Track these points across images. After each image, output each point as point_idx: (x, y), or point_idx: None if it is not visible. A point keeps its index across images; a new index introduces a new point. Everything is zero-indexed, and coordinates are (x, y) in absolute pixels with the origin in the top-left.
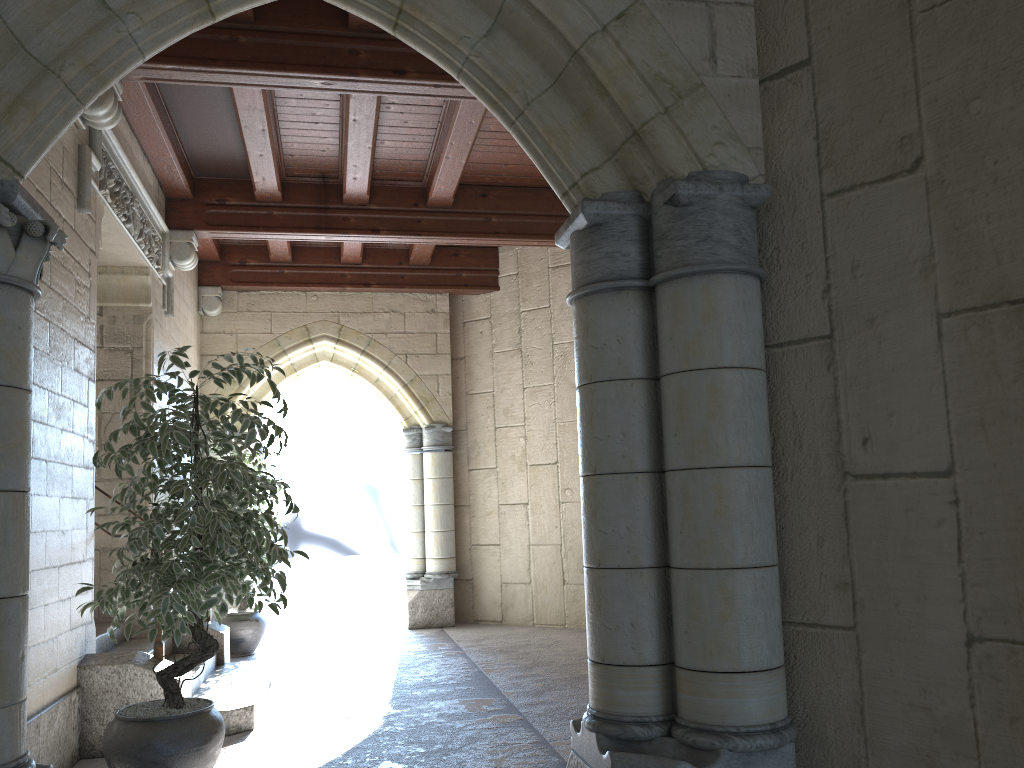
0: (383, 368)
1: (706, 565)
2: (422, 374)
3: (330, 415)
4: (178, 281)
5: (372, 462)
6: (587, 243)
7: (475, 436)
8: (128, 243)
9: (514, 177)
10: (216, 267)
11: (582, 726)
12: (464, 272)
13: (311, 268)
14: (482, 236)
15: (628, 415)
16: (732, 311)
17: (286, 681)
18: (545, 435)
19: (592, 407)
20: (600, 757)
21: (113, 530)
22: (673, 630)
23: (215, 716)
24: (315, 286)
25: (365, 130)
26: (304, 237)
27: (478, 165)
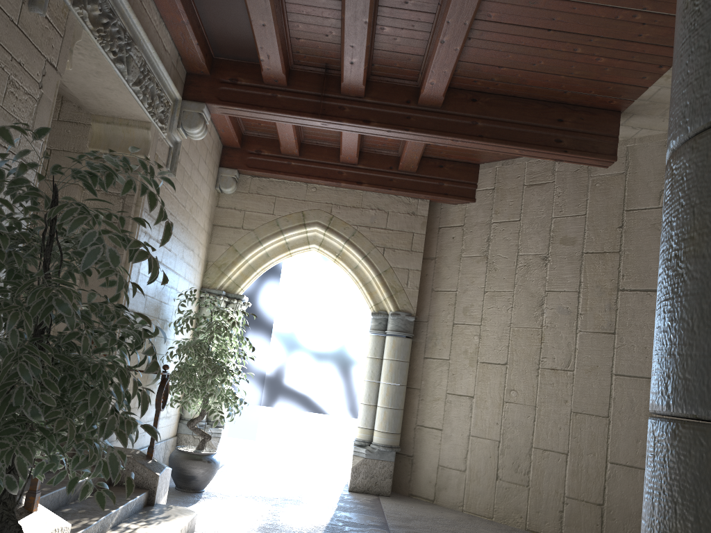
0: (362, 257)
1: None
2: (395, 267)
3: (319, 295)
4: (192, 152)
5: (347, 338)
6: None
7: (434, 328)
8: (123, 88)
9: (505, 84)
10: (236, 153)
11: None
12: (446, 182)
13: (314, 163)
14: (466, 138)
15: None
16: None
17: None
18: (498, 337)
19: None
20: None
21: None
22: None
23: None
24: (315, 179)
25: None
26: (302, 121)
27: (472, 65)
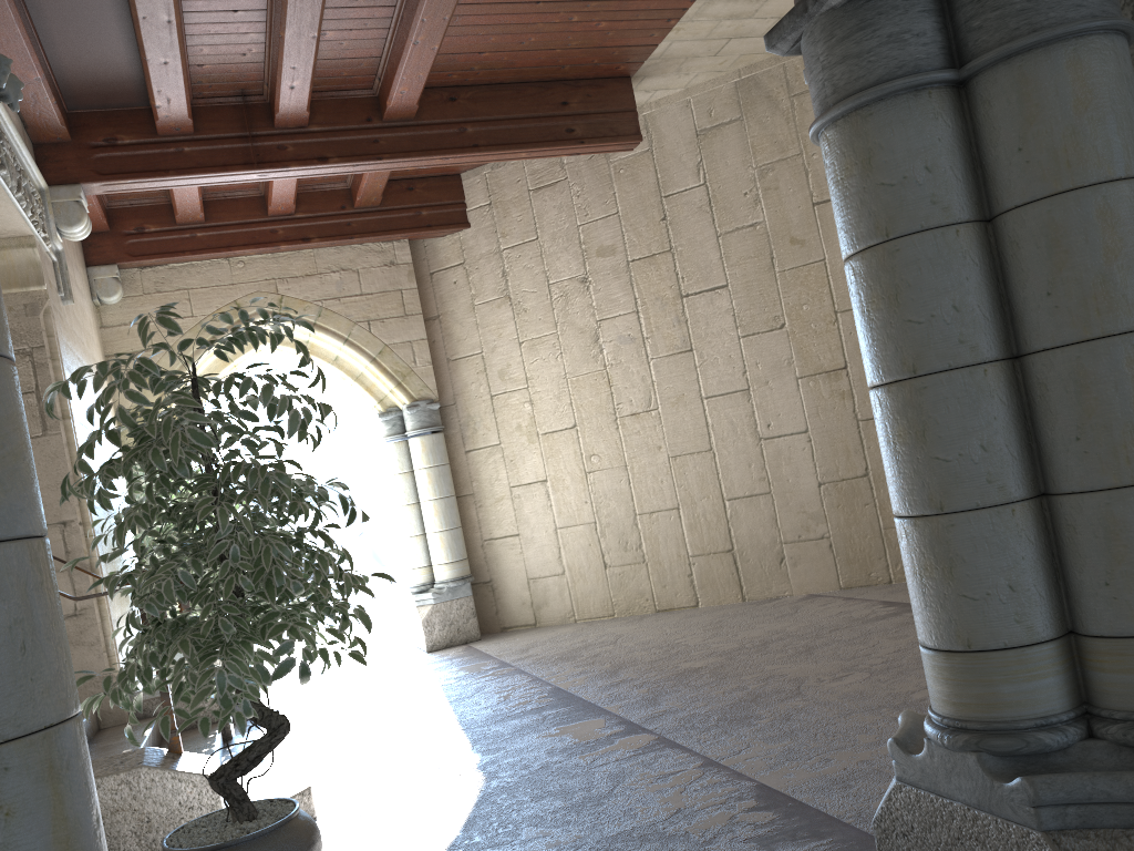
0: (343, 342)
1: (1133, 480)
2: (392, 343)
3: None
4: (66, 258)
5: (334, 463)
6: (851, 27)
7: (467, 410)
8: (4, 200)
9: (489, 71)
10: (106, 240)
11: (929, 745)
12: (424, 210)
13: (231, 227)
14: (459, 152)
15: (959, 279)
16: (1116, 92)
17: (317, 745)
18: (556, 395)
19: (895, 277)
20: (995, 787)
21: (110, 588)
22: (1073, 585)
23: (307, 820)
24: (240, 249)
25: (310, 10)
26: (230, 178)
27: (445, 57)
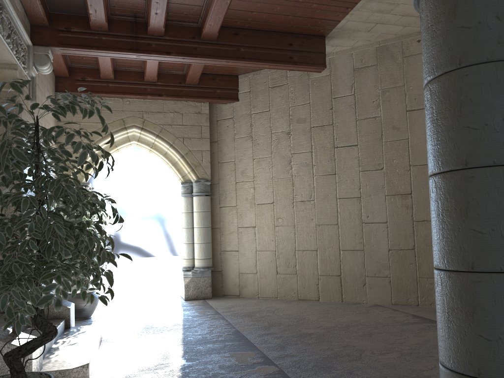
0: (169, 146)
1: None
2: (193, 150)
3: (136, 176)
4: (40, 83)
5: (161, 204)
6: None
7: (223, 187)
8: None
9: (255, 22)
10: (66, 81)
11: None
12: (218, 89)
13: (126, 84)
14: (235, 59)
15: None
16: None
17: (111, 338)
18: (266, 186)
19: (461, 94)
20: None
21: None
22: None
23: None
24: (128, 95)
25: None
26: (122, 55)
27: (234, 11)
